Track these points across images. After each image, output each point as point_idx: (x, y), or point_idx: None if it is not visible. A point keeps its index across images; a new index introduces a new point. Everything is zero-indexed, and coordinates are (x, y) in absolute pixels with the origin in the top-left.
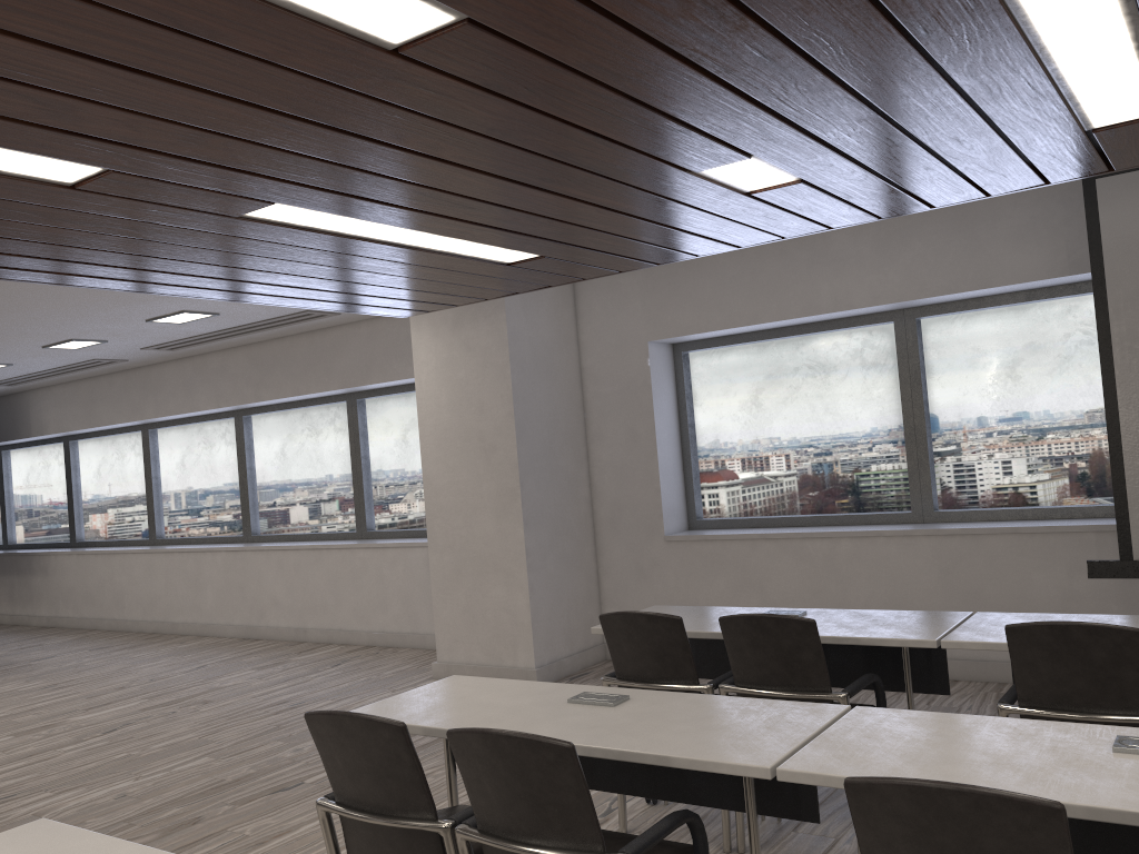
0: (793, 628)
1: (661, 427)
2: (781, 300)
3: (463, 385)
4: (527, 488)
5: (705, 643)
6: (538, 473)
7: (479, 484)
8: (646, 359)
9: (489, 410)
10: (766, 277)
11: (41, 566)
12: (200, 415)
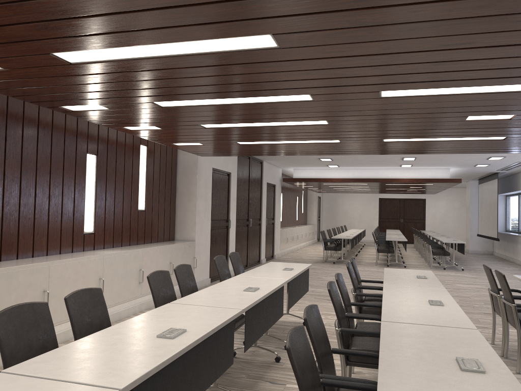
0: (500, 277)
1: None
2: None
3: None
4: None
5: None
6: None
7: None
8: None
9: None
10: None
11: (519, 241)
12: None
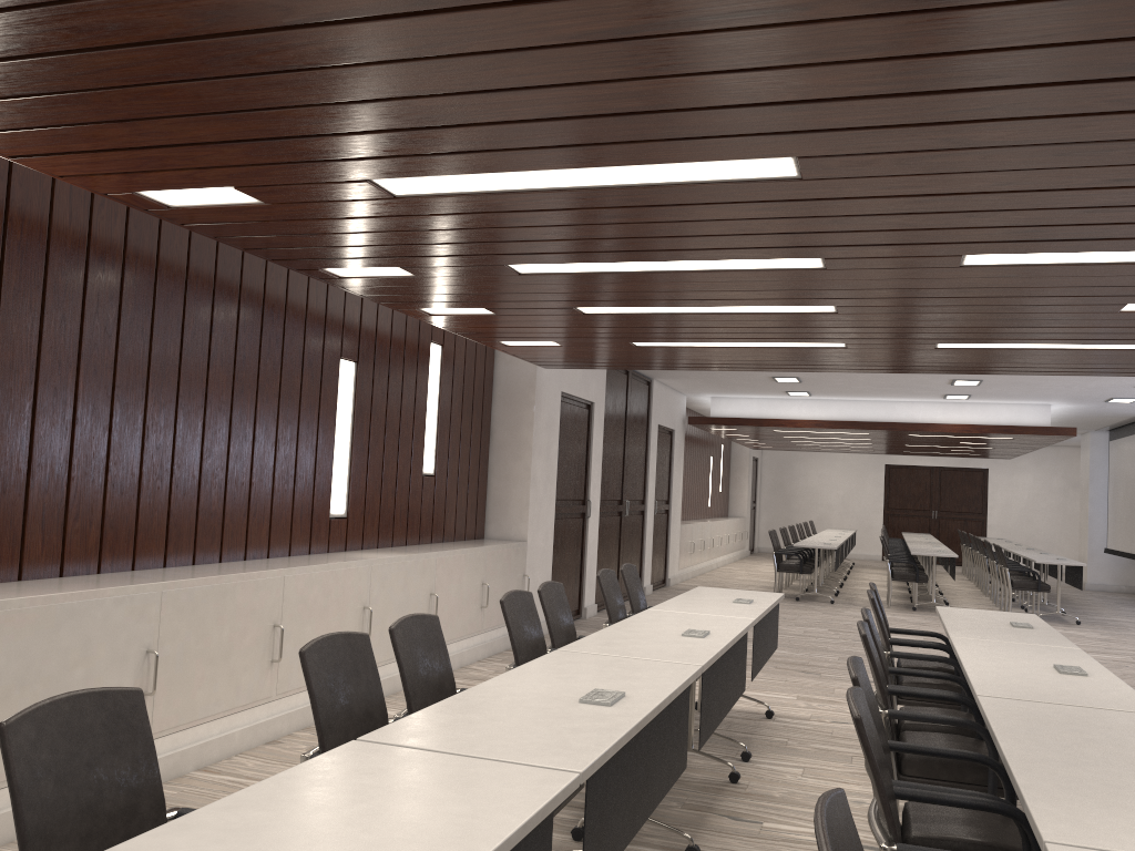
0: None
1: None
2: None
3: None
4: None
5: None
6: None
7: None
8: None
9: None
10: None
11: None
12: None
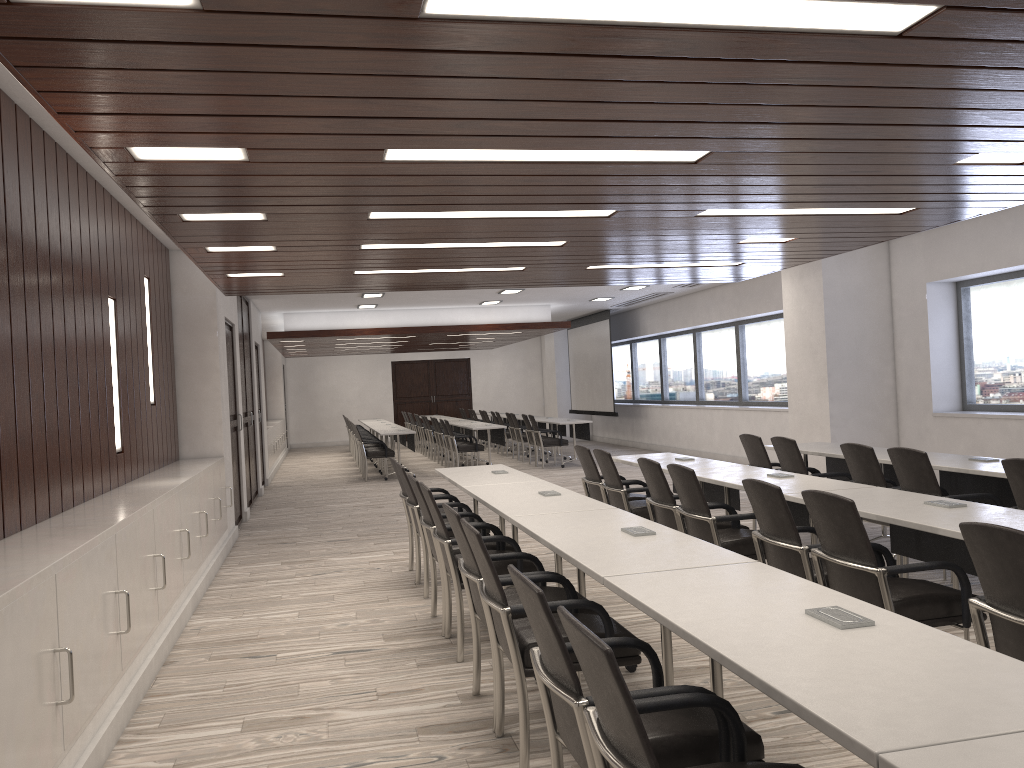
0: (788, 443)
1: (935, 340)
2: (996, 255)
3: (803, 313)
4: (834, 377)
5: (835, 462)
6: (844, 368)
7: (810, 373)
8: (925, 295)
9: (814, 329)
10: (989, 239)
11: (644, 413)
12: (718, 324)
